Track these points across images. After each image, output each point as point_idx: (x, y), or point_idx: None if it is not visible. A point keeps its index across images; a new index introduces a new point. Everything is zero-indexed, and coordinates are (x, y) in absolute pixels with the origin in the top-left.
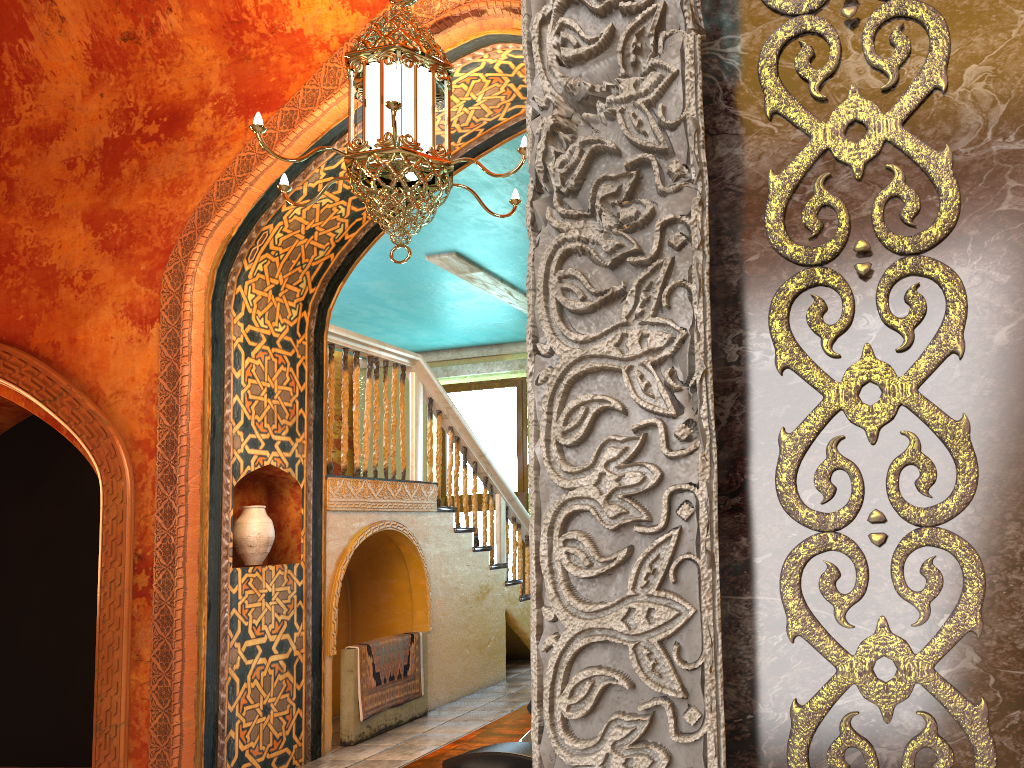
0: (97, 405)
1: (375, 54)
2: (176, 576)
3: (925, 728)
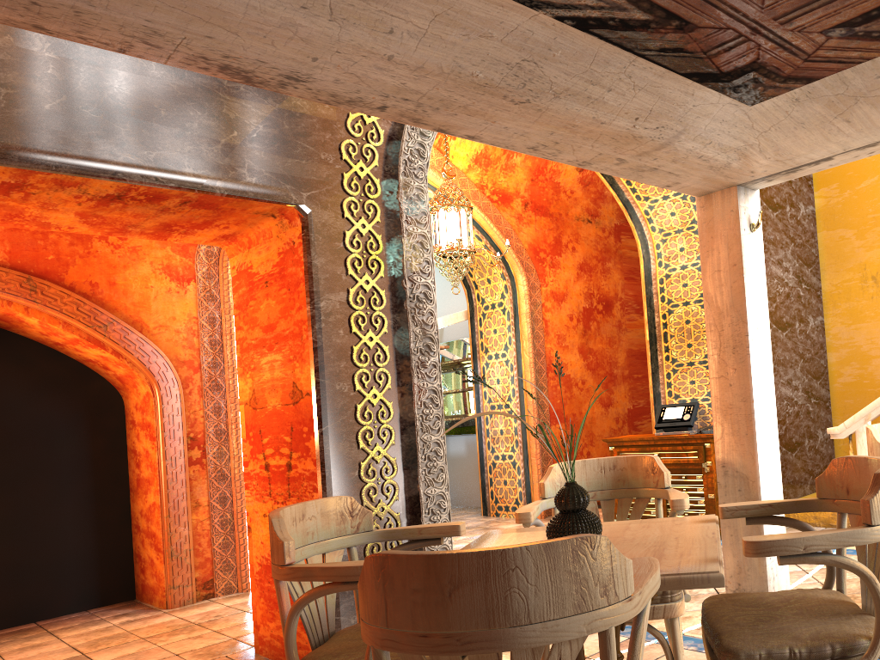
0: (142, 333)
1: (462, 207)
2: (237, 447)
3: None
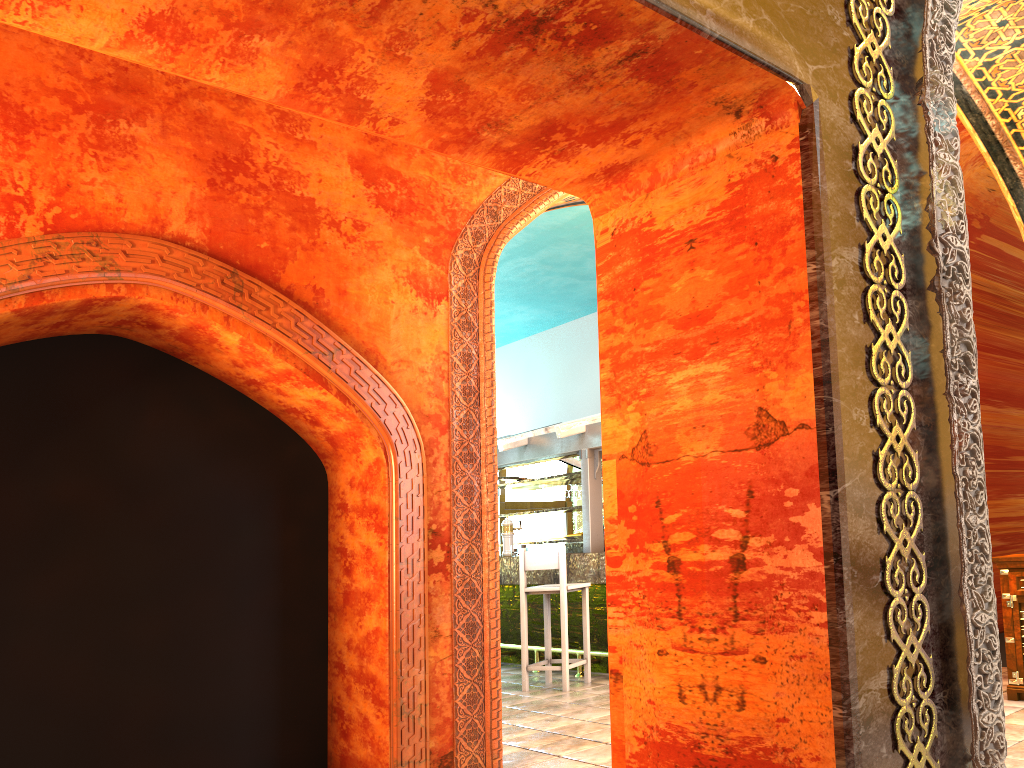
0: (376, 370)
1: None
2: (493, 549)
3: None
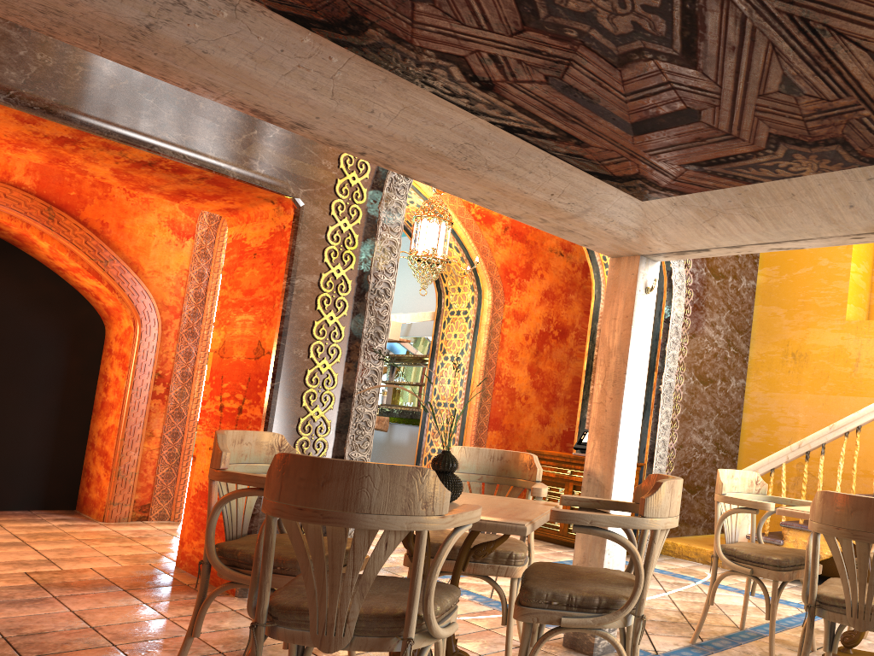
0: (136, 274)
1: (444, 221)
2: (197, 391)
3: (672, 451)
